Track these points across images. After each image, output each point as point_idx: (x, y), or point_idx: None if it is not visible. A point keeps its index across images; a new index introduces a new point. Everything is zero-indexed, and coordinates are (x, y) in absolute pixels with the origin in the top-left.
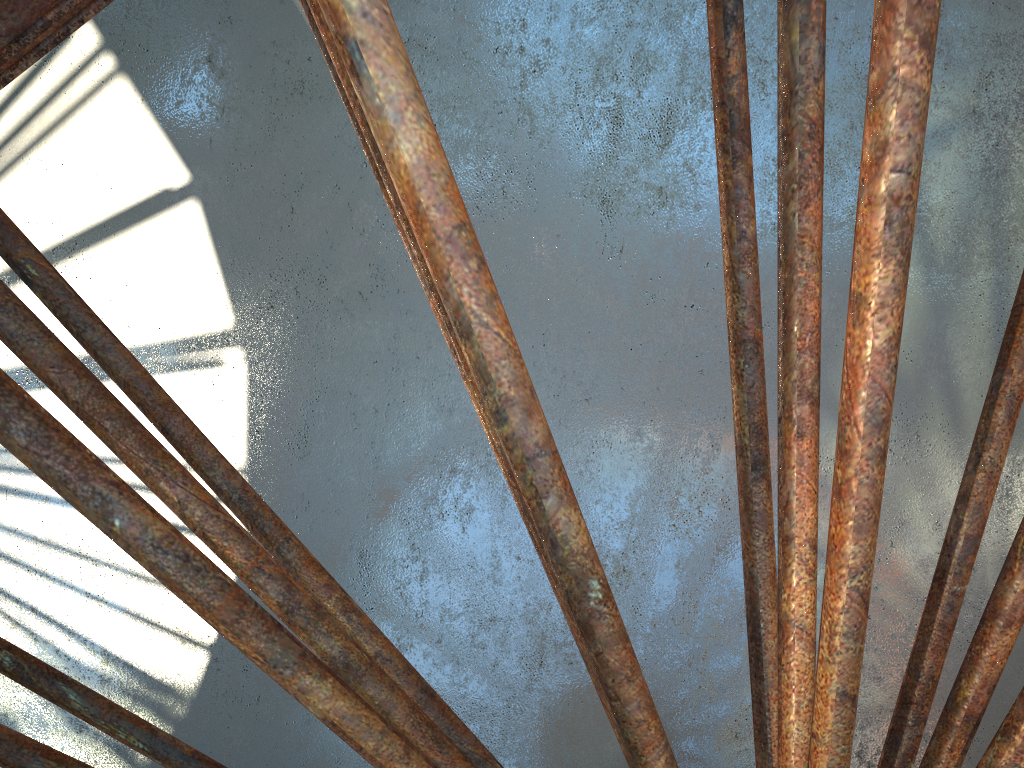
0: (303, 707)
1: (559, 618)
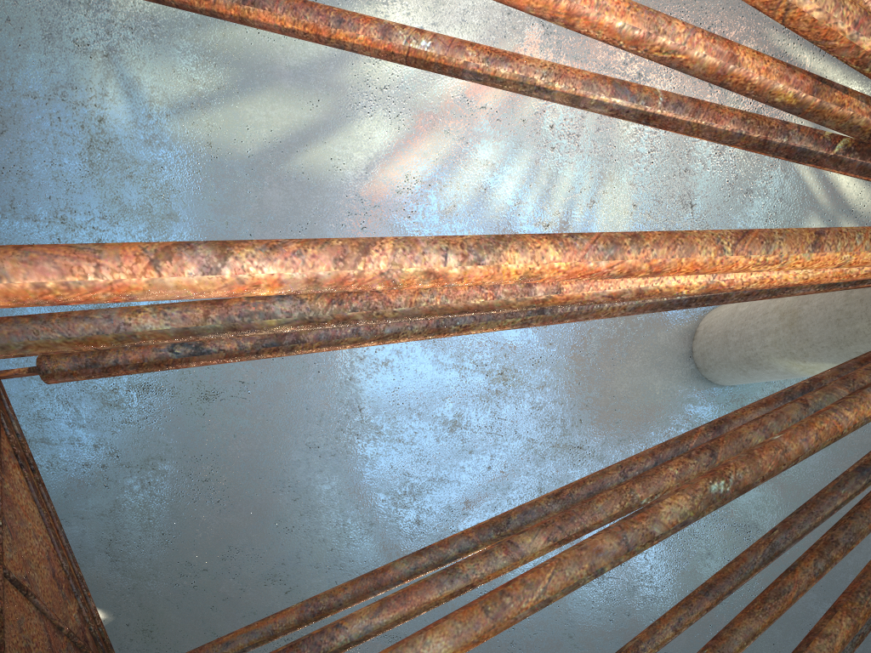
0: (605, 646)
1: (541, 431)
